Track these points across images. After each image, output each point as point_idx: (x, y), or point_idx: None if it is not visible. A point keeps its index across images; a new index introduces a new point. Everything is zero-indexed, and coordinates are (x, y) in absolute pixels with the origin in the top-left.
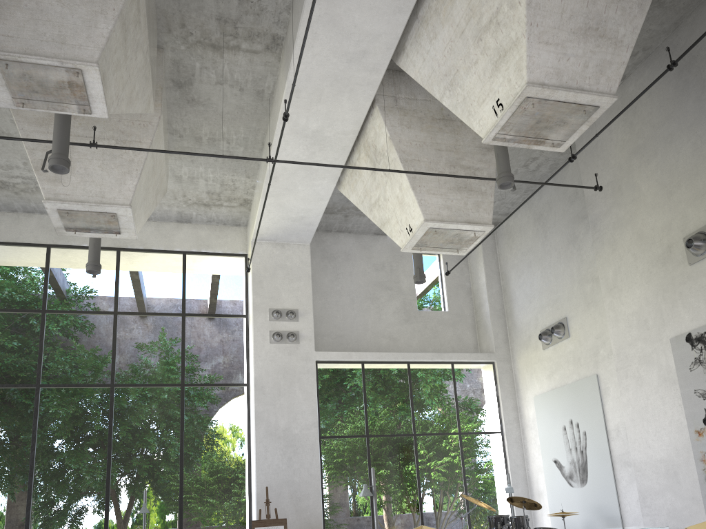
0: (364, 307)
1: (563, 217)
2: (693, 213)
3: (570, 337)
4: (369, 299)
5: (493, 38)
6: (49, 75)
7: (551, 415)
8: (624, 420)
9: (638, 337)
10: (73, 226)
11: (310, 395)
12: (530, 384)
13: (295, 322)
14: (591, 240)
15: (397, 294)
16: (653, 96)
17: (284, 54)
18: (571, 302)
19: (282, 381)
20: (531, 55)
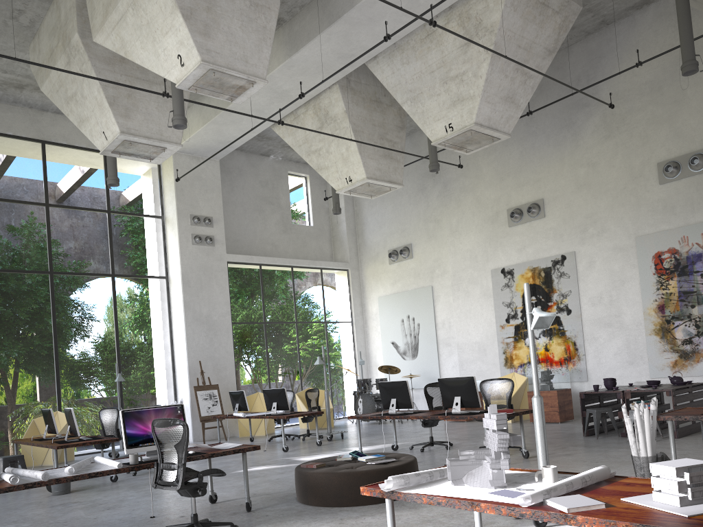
0: (253, 217)
1: (416, 170)
2: (514, 195)
3: (413, 258)
4: (257, 211)
5: (456, 87)
6: (233, 81)
7: (392, 311)
8: (448, 317)
9: (469, 266)
10: (122, 151)
11: (224, 289)
12: (375, 288)
13: (211, 228)
14: (436, 193)
15: (277, 209)
16: None
17: (283, 33)
18: (416, 234)
19: (203, 277)
20: (480, 108)
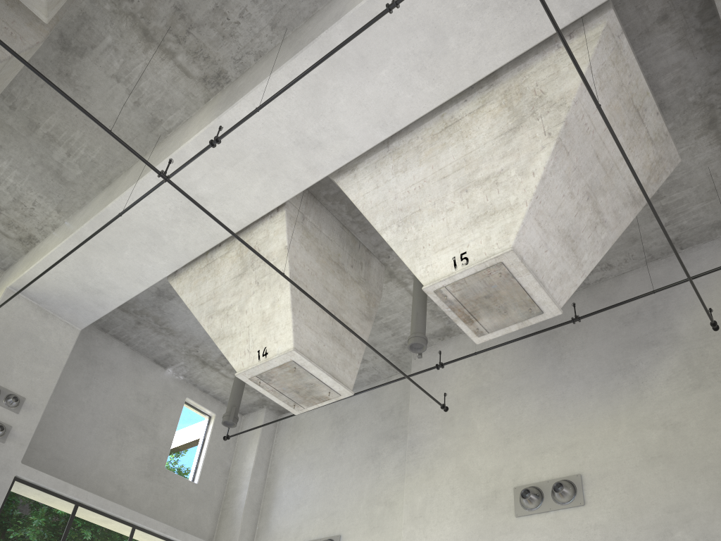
0: (105, 437)
1: (369, 429)
2: (529, 467)
3: None
4: (114, 430)
5: (484, 194)
6: None
7: None
8: None
9: None
10: None
11: None
12: None
13: (13, 413)
14: (395, 462)
15: (150, 439)
16: (508, 350)
17: (221, 96)
18: (351, 520)
19: None
20: (525, 225)
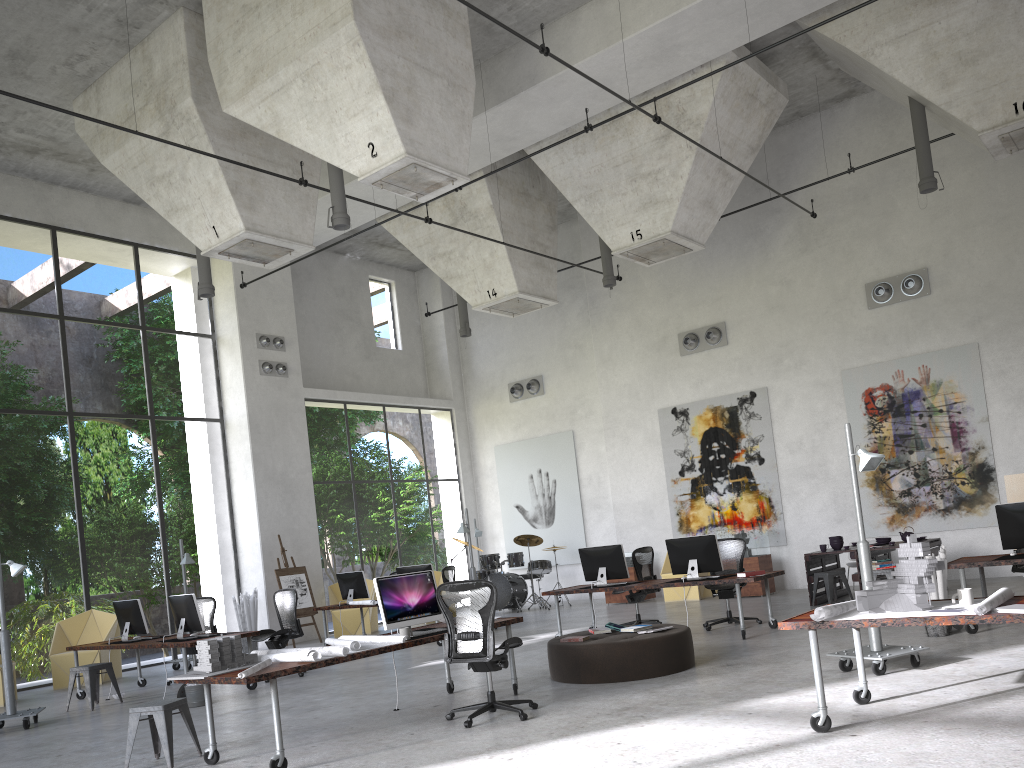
0: (328, 338)
1: None
2: (687, 317)
3: (545, 394)
4: (332, 329)
5: (648, 186)
6: (432, 177)
7: (515, 465)
8: (597, 471)
9: (628, 405)
10: (235, 252)
11: (302, 436)
12: (490, 433)
13: (282, 352)
14: (577, 310)
15: (358, 326)
16: None
17: None
18: (549, 362)
19: (275, 419)
20: (678, 213)
